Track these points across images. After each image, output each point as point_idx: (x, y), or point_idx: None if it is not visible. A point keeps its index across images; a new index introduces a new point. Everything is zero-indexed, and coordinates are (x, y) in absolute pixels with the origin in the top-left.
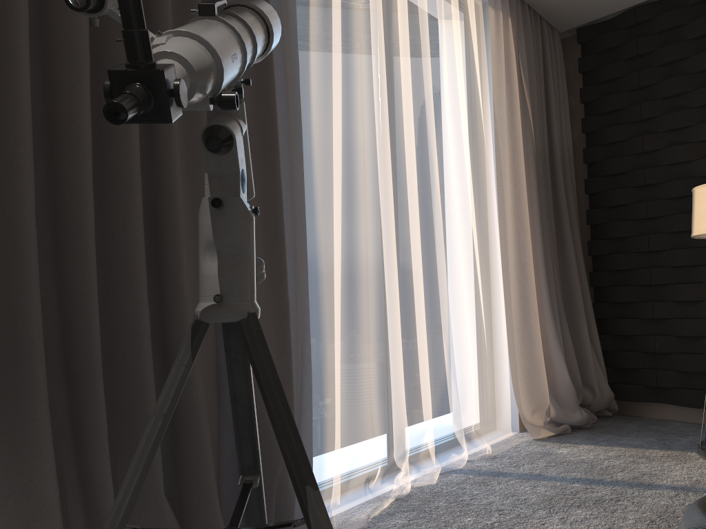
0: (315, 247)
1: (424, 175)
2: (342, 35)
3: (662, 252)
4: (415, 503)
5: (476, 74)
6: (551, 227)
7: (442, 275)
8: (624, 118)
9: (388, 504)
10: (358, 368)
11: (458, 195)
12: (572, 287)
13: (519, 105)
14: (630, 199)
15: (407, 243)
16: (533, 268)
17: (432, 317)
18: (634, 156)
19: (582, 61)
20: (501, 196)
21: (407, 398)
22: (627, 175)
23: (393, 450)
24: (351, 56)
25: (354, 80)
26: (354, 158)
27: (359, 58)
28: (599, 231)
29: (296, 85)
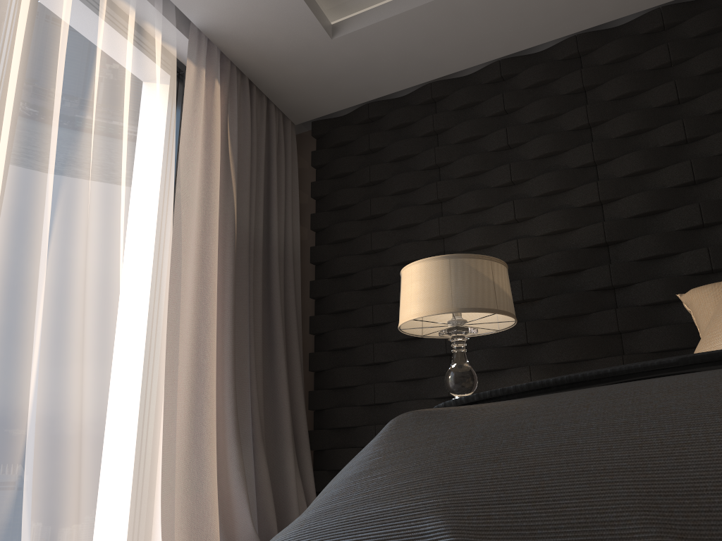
0: None
1: (24, 214)
2: None
3: (388, 364)
4: None
5: (152, 120)
6: (258, 329)
7: (28, 357)
8: (355, 214)
9: None
10: None
11: (97, 259)
12: (279, 406)
13: (219, 175)
14: (357, 303)
15: None
16: (215, 372)
17: (0, 420)
18: (363, 256)
19: (315, 154)
20: (177, 276)
21: None
22: (355, 277)
23: None
24: None
25: None
26: None
27: None
28: (323, 341)
29: None
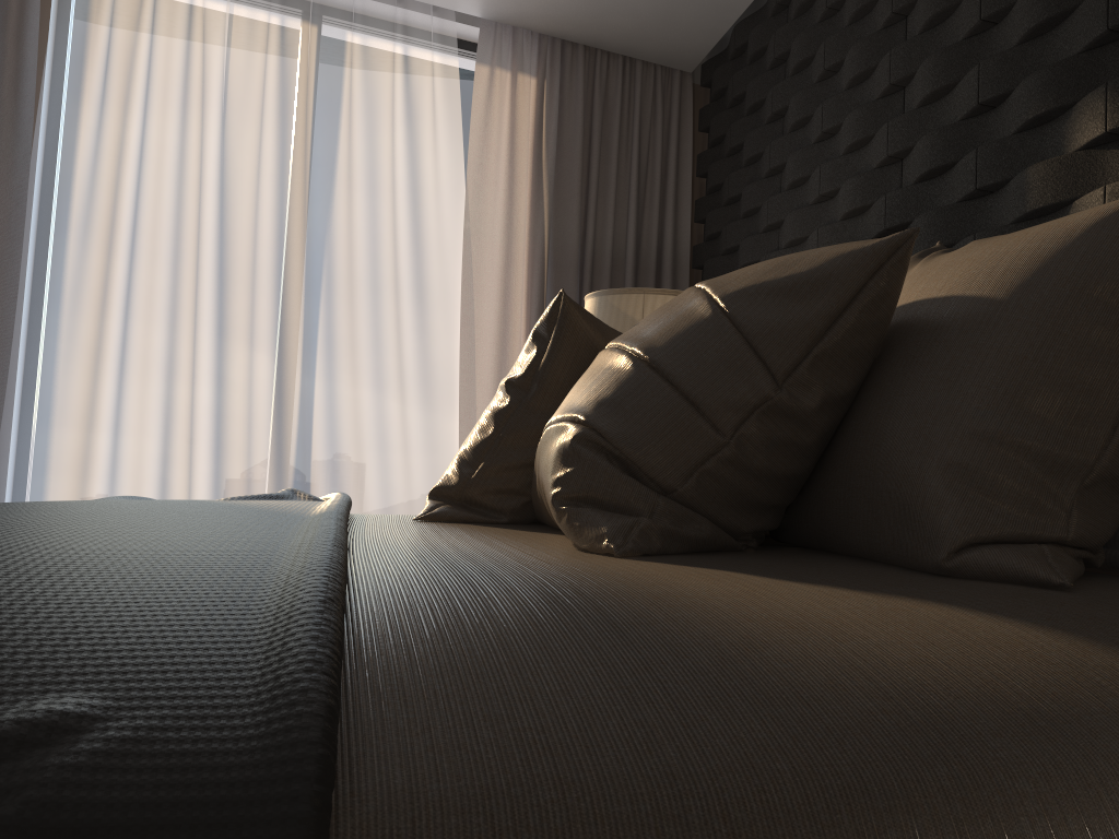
0: (52, 374)
1: (281, 295)
2: (141, 143)
3: None
4: None
5: (422, 159)
6: None
7: (289, 416)
8: (722, 198)
9: None
10: None
11: (369, 318)
12: None
13: (523, 192)
14: None
15: (223, 375)
16: None
17: (279, 466)
18: (726, 257)
19: (701, 114)
20: (469, 319)
21: None
22: None
23: None
24: (142, 165)
25: (141, 192)
26: (132, 278)
27: (151, 167)
28: None
29: (19, 207)
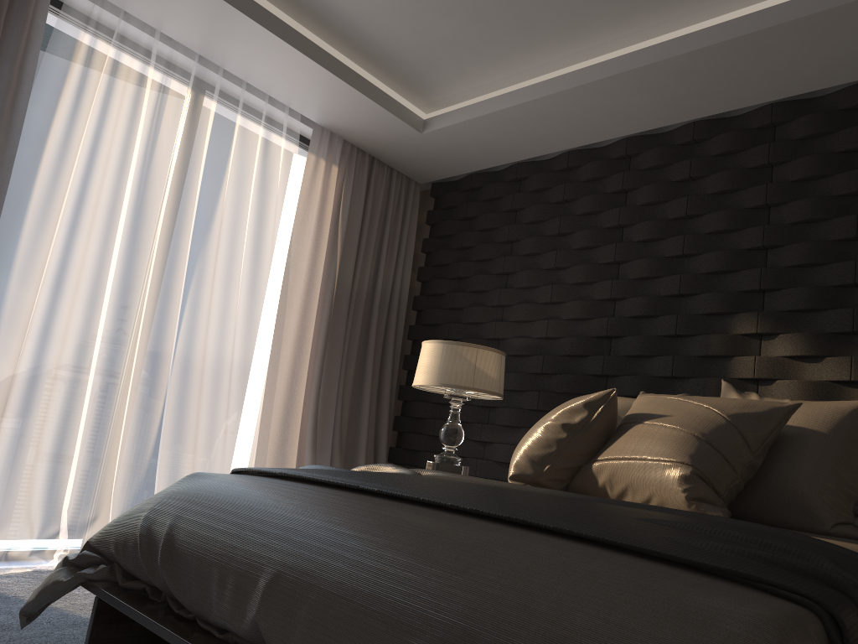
0: None
1: (166, 291)
2: (88, 162)
3: (448, 405)
4: (46, 575)
5: (269, 210)
6: (351, 364)
7: (161, 382)
8: (448, 273)
9: (19, 571)
10: (22, 444)
11: (218, 315)
12: (360, 425)
13: (326, 244)
14: None
15: (120, 346)
16: (302, 397)
17: (144, 418)
18: (448, 310)
19: (430, 214)
20: (280, 324)
21: (87, 485)
22: (440, 328)
23: (49, 527)
24: (89, 180)
25: (86, 200)
26: (68, 264)
27: (97, 183)
28: (411, 377)
29: None
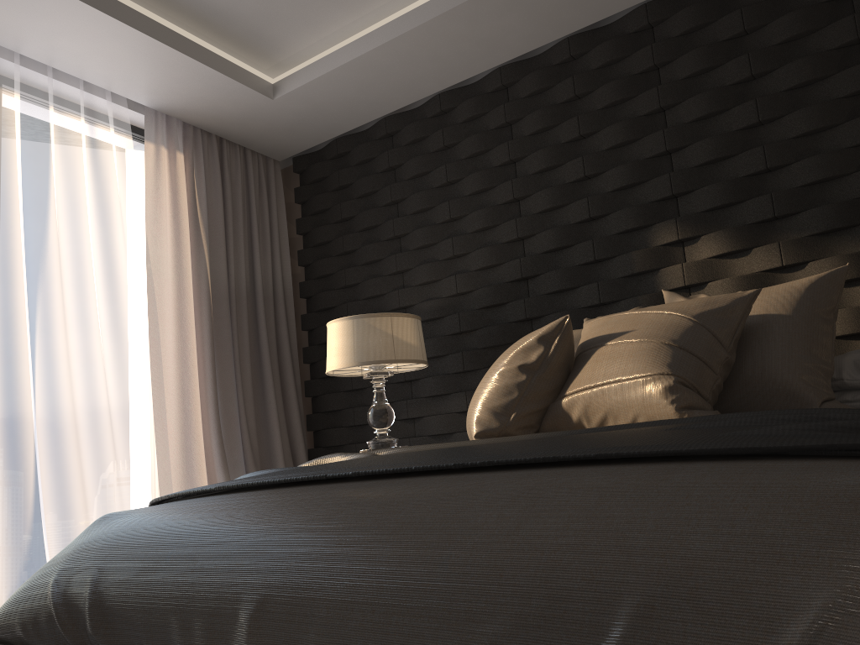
0: None
1: (8, 325)
2: None
3: (364, 390)
4: None
5: (113, 212)
6: (246, 369)
7: (26, 432)
8: (333, 250)
9: None
10: None
11: (78, 343)
12: (271, 433)
13: (189, 241)
14: None
15: None
16: (199, 415)
17: (14, 478)
18: (341, 290)
19: (297, 191)
20: (156, 340)
21: None
22: (336, 310)
23: None
24: None
25: None
26: None
27: None
28: (315, 369)
29: None
